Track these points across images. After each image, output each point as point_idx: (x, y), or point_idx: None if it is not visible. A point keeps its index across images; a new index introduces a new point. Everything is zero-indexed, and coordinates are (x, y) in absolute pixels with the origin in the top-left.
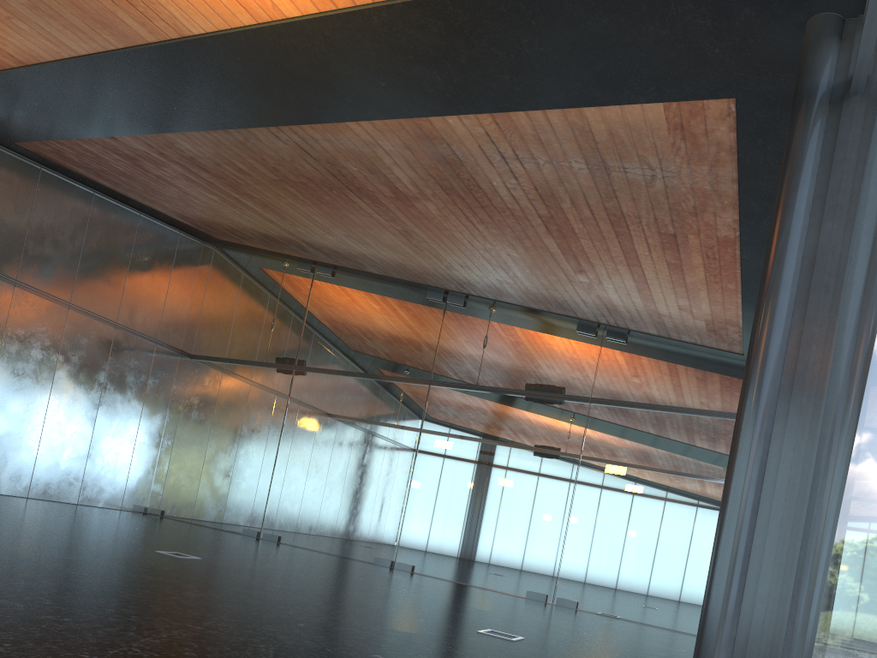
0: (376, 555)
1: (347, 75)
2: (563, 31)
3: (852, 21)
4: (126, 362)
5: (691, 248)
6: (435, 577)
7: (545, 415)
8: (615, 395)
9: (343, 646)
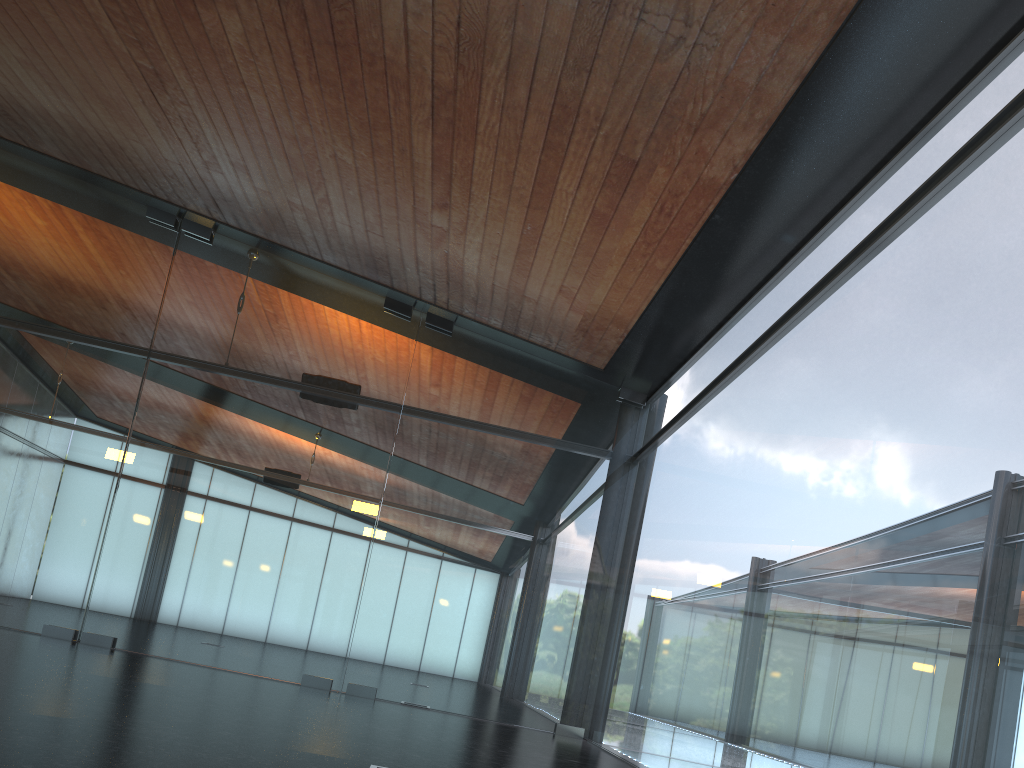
0: (47, 621)
1: None
2: None
3: None
4: None
5: (647, 191)
6: (154, 655)
7: (336, 421)
8: (435, 404)
9: None
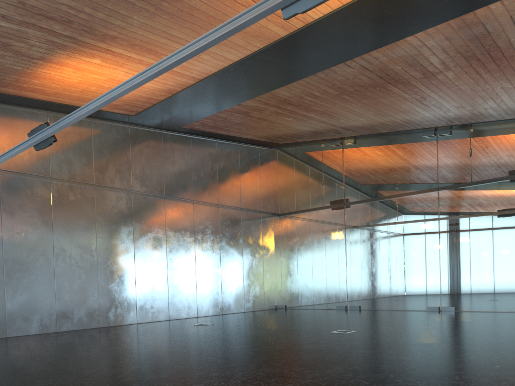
0: (427, 305)
1: (420, 4)
2: None
3: None
4: (249, 228)
5: None
6: (472, 311)
7: None
8: None
9: None
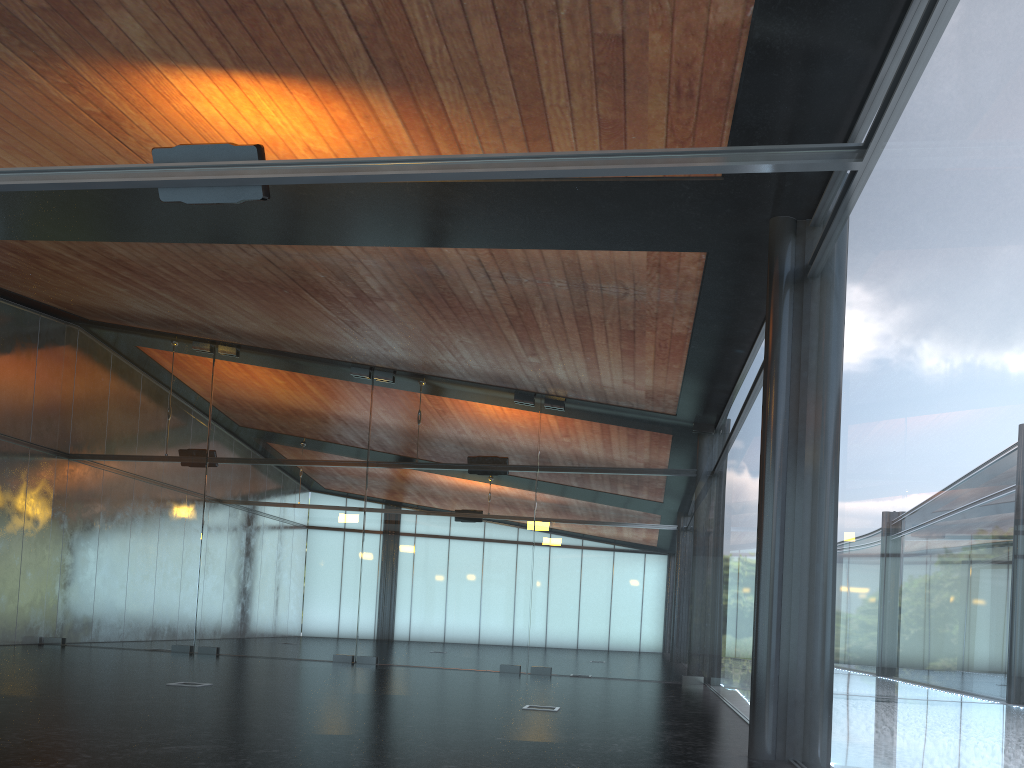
0: (334, 652)
1: (356, 217)
2: (578, 208)
3: (802, 222)
4: (0, 473)
5: (646, 340)
6: (402, 665)
7: (494, 487)
8: (560, 462)
9: (467, 736)
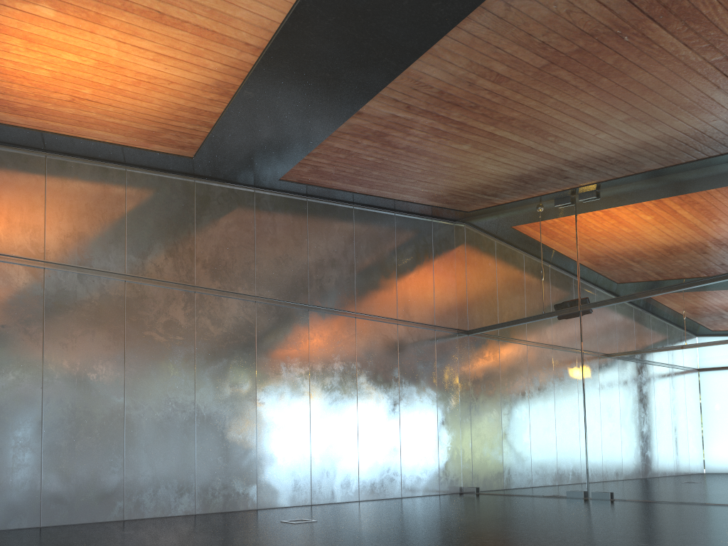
0: None
1: None
2: None
3: None
4: (413, 354)
5: None
6: None
7: None
8: None
9: None
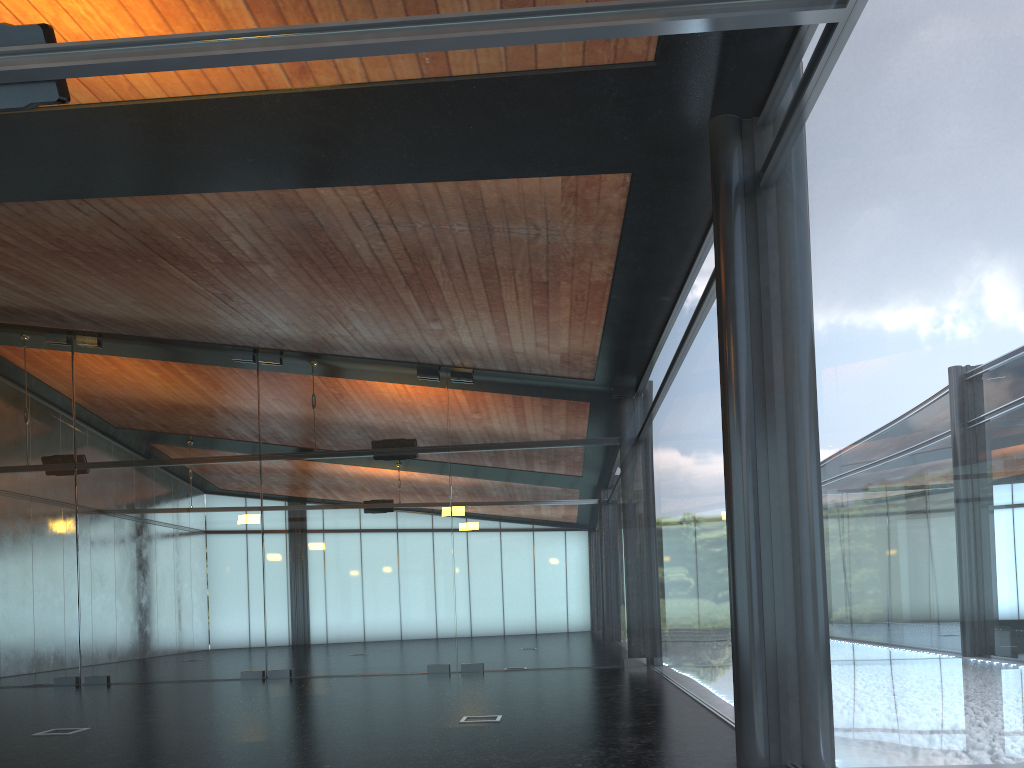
0: (242, 669)
1: (206, 152)
2: (478, 120)
3: (748, 122)
4: None
5: (561, 292)
6: (320, 675)
7: (404, 472)
8: (473, 439)
9: None
